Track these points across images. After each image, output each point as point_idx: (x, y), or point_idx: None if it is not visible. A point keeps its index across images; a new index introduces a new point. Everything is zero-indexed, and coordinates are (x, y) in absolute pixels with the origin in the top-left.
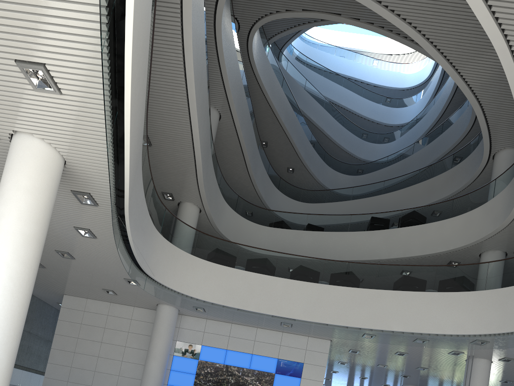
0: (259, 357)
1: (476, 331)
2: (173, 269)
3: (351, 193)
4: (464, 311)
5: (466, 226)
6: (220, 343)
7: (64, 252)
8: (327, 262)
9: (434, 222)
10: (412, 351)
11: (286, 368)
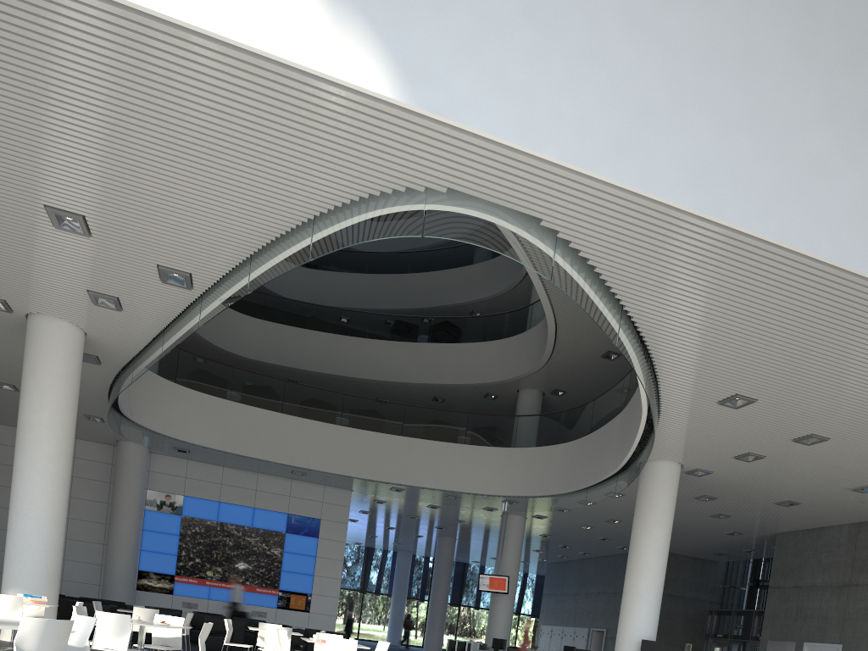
0: (264, 512)
1: (505, 492)
2: (153, 404)
3: (367, 261)
4: (494, 469)
5: (502, 357)
6: (209, 493)
7: (8, 384)
8: (347, 397)
9: (470, 343)
10: (445, 505)
11: (299, 526)
